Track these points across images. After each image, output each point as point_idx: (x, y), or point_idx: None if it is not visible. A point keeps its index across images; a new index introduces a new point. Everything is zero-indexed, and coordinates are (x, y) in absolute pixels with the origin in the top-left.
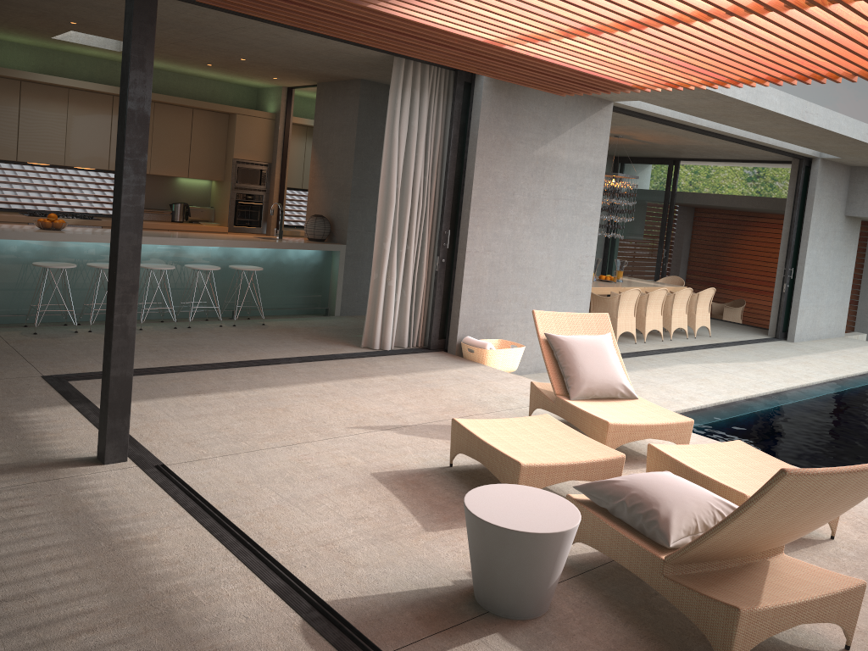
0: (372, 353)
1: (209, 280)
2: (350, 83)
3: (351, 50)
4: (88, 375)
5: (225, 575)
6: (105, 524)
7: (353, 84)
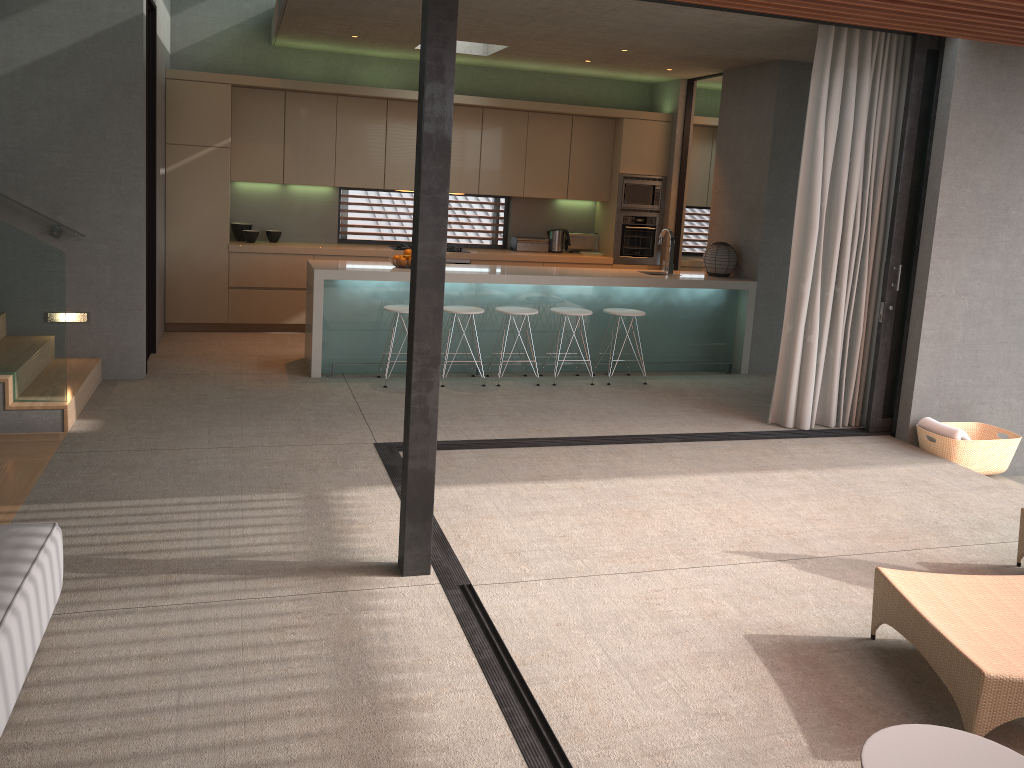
0: (782, 434)
1: (579, 327)
2: (765, 67)
3: (757, 23)
4: None
5: None
6: (377, 669)
7: (768, 68)
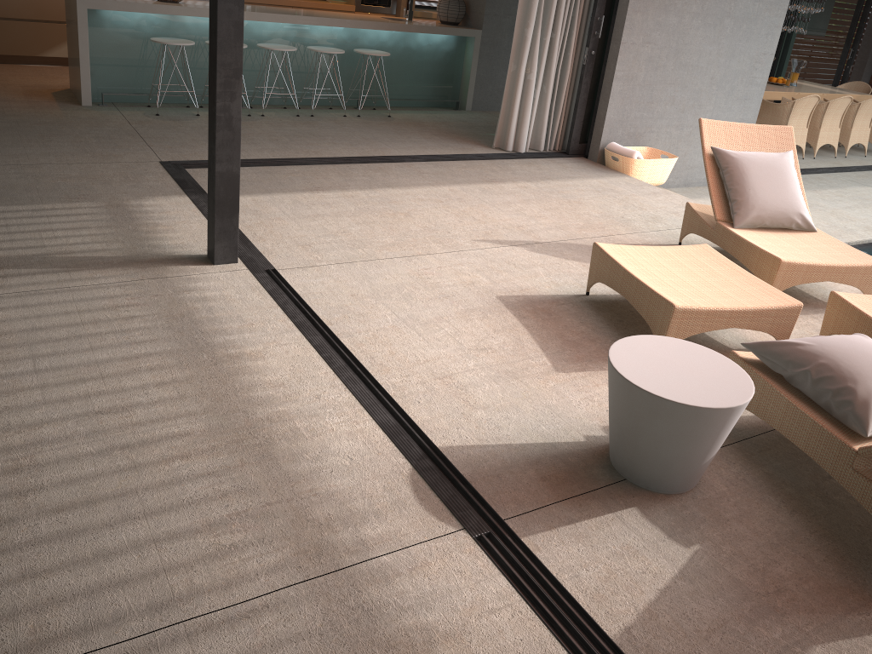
0: (504, 156)
1: (333, 65)
2: None
3: None
4: (206, 163)
5: (330, 406)
6: (209, 333)
7: None
